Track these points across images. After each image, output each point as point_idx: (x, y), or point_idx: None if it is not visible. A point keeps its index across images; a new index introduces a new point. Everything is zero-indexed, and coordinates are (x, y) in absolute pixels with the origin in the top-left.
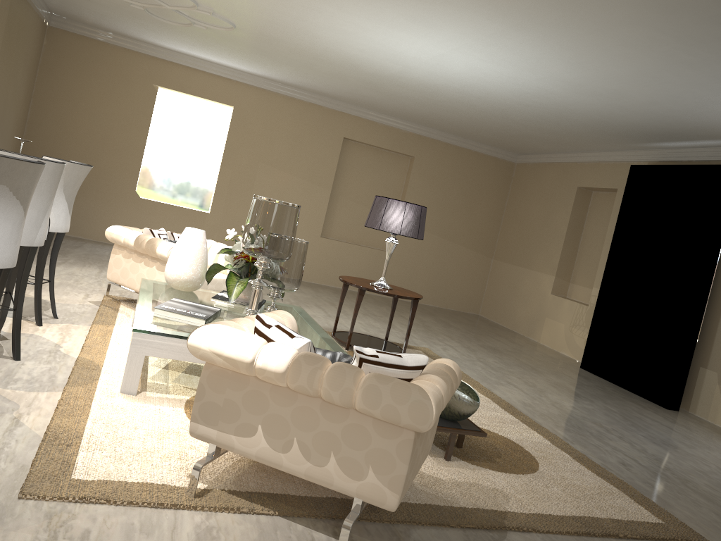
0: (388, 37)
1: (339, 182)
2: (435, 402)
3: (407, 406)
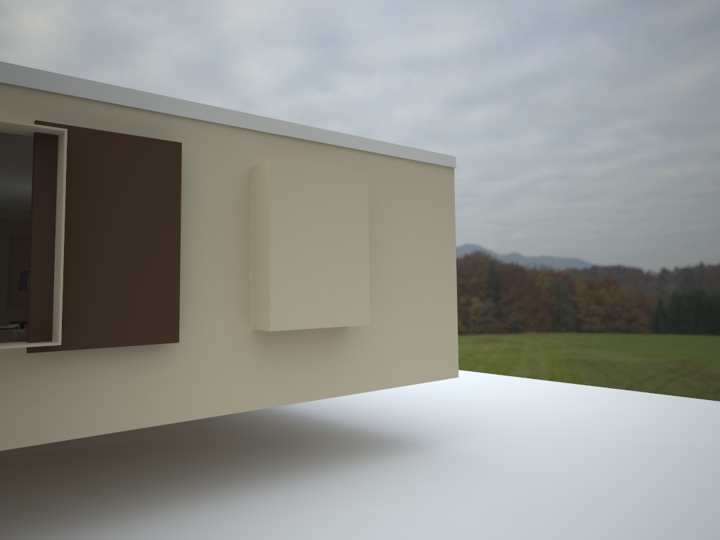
0: (8, 185)
1: (13, 267)
2: (16, 333)
3: (6, 336)
